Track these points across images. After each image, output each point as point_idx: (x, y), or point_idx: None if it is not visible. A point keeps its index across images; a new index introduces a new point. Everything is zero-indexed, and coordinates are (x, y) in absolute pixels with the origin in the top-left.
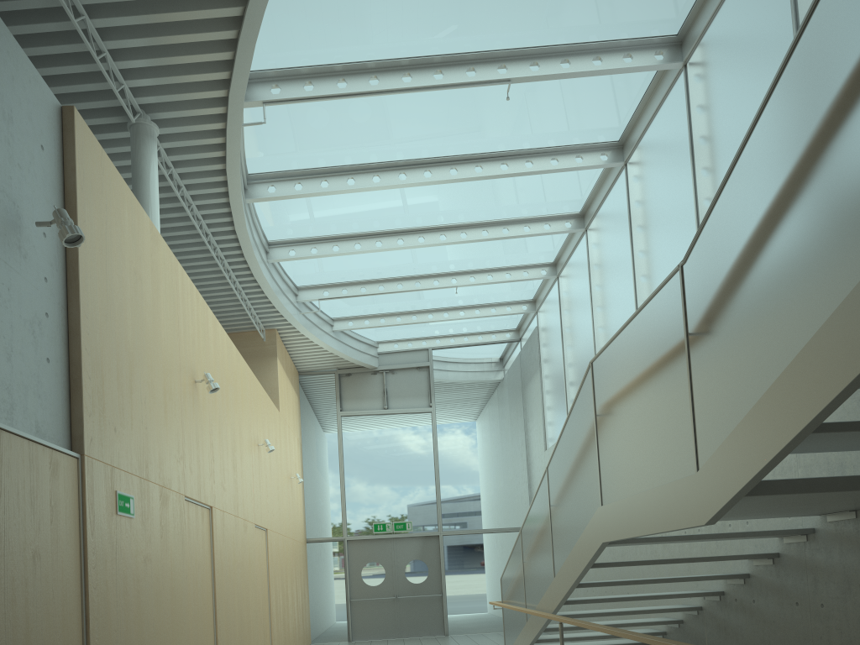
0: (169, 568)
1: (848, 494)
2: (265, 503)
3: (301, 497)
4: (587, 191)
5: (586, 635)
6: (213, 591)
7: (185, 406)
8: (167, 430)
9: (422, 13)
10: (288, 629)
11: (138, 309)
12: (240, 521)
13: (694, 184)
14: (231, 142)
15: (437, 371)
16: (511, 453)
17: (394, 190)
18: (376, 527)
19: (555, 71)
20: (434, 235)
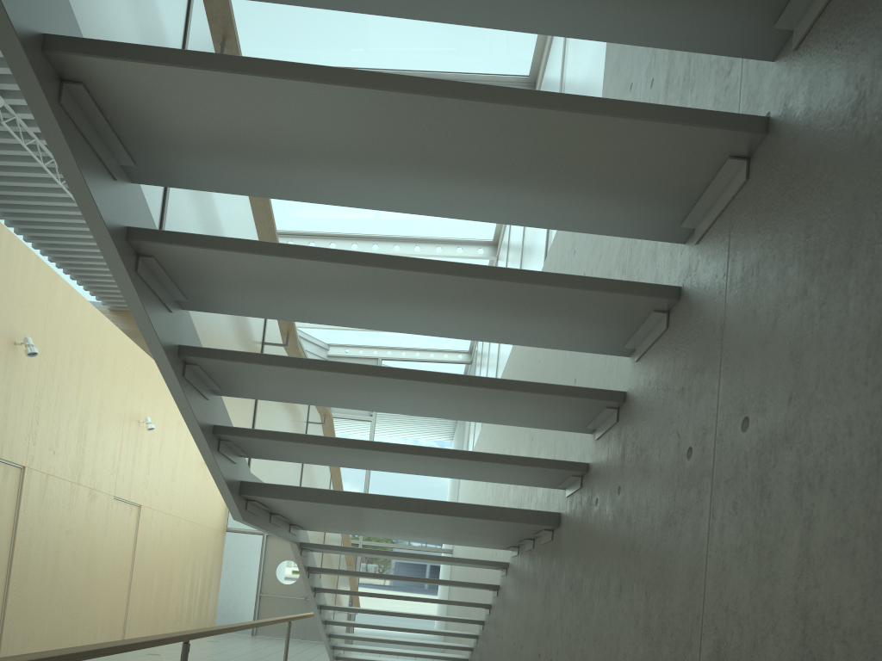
0: None
1: (378, 512)
2: (143, 480)
3: None
4: None
5: (392, 650)
6: (12, 547)
7: None
8: None
9: (261, 23)
10: (166, 609)
11: None
12: (83, 489)
13: None
14: None
15: None
16: None
17: None
18: None
19: None
20: (346, 243)
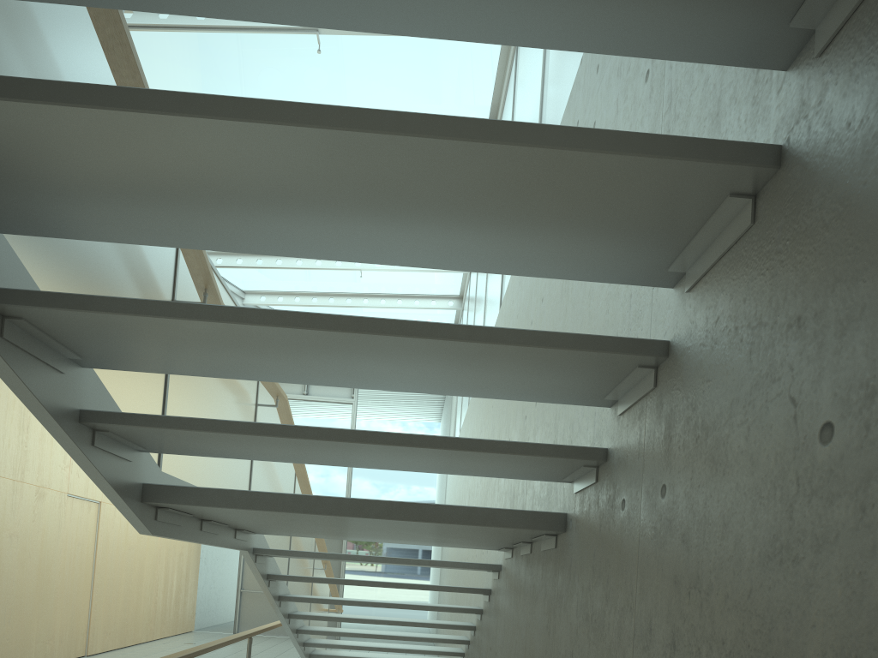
0: None
1: (328, 518)
2: None
3: None
4: None
5: (376, 656)
6: None
7: None
8: None
9: None
10: (136, 611)
11: None
12: (28, 487)
13: None
14: None
15: None
16: None
17: None
18: None
19: None
20: None
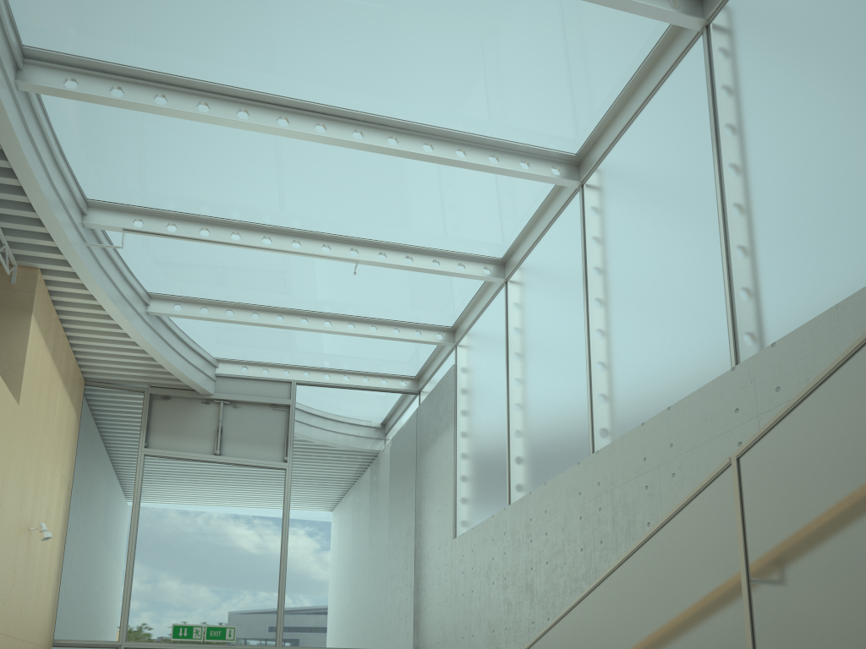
0: None
1: None
2: None
3: (52, 569)
4: (604, 106)
5: None
6: None
7: None
8: None
9: None
10: None
11: None
12: None
13: None
14: None
15: (301, 415)
16: (394, 541)
17: None
18: (177, 631)
19: None
20: (344, 128)
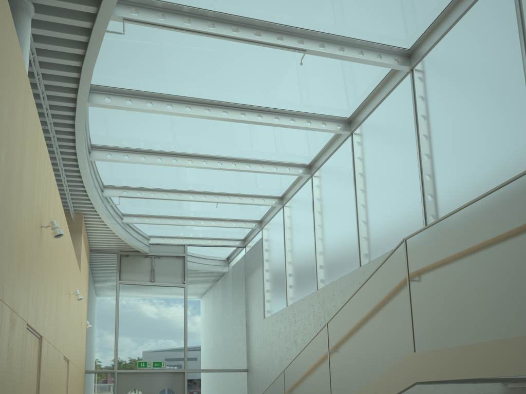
0: (10, 391)
1: None
2: (69, 340)
3: (85, 339)
4: (318, 150)
5: None
6: None
7: (33, 244)
8: (20, 259)
9: None
10: None
11: (11, 138)
12: (56, 351)
13: (418, 143)
14: (93, 42)
15: (190, 260)
16: (236, 319)
17: (196, 122)
18: (140, 364)
19: (335, 53)
20: (214, 162)
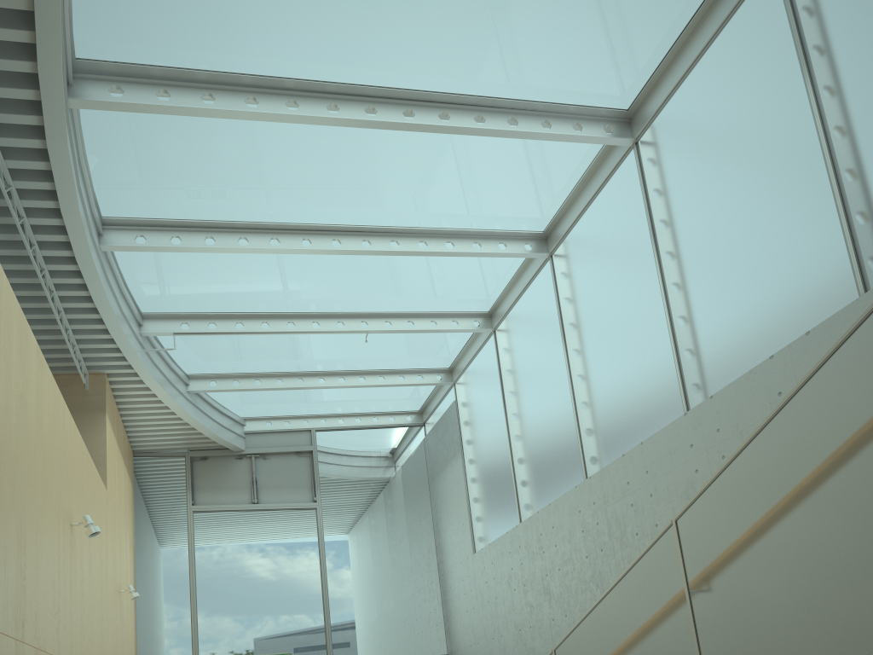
0: None
1: None
2: (80, 623)
3: (132, 622)
4: (562, 197)
5: None
6: None
7: None
8: None
9: None
10: None
11: None
12: (28, 650)
13: (816, 104)
14: None
15: (323, 458)
16: (418, 560)
17: (311, 144)
18: None
19: None
20: (354, 240)
